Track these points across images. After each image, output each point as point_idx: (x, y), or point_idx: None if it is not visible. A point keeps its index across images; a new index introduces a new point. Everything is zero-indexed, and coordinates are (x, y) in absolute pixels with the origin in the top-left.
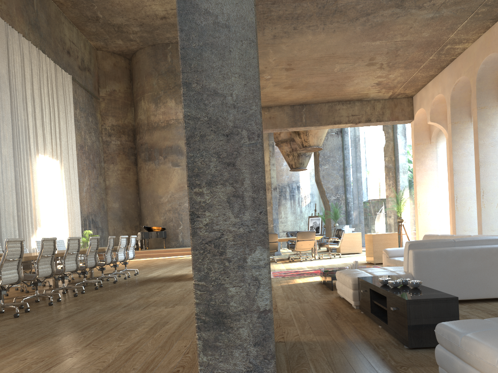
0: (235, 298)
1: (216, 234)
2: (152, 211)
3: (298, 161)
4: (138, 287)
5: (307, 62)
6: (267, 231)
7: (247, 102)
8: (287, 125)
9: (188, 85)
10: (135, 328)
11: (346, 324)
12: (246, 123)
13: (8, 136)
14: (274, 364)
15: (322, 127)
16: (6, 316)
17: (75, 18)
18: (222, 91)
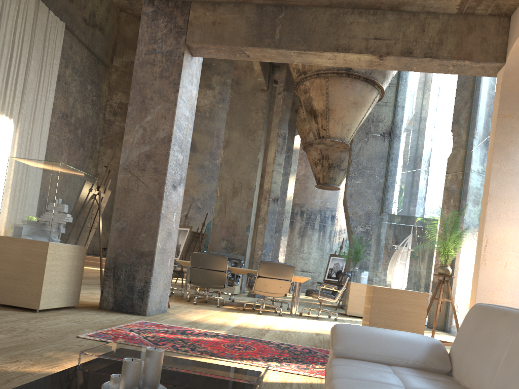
0: None
1: None
2: None
3: (328, 174)
4: None
5: None
6: None
7: None
8: (243, 41)
9: None
10: None
11: None
12: None
13: None
14: None
15: (314, 59)
16: None
17: None
18: None
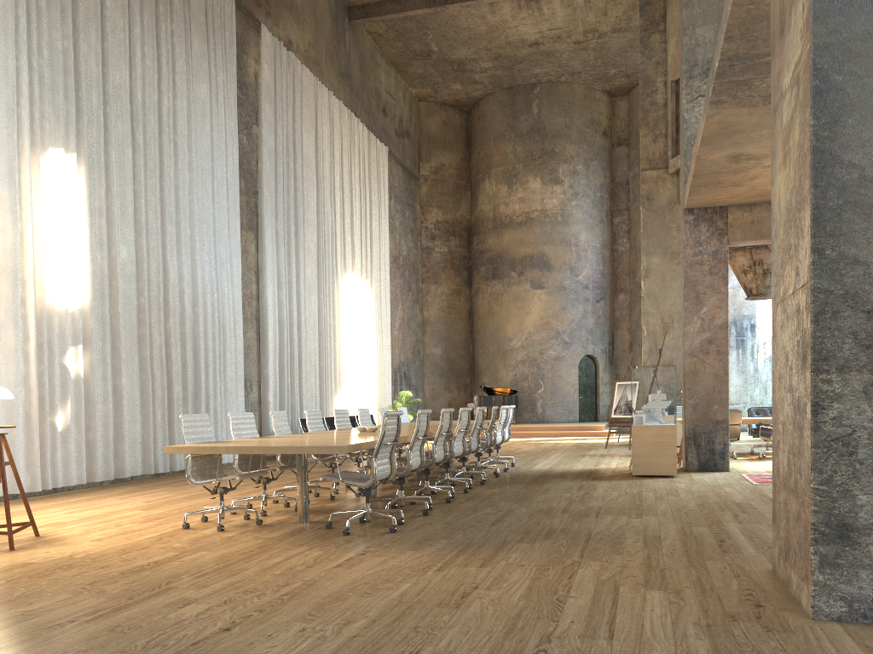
0: (866, 509)
1: (845, 430)
2: (495, 362)
3: (763, 283)
4: (544, 485)
5: None
6: None
7: None
8: None
9: (820, 251)
10: (620, 541)
11: None
12: None
13: (312, 247)
14: None
15: None
16: (408, 513)
17: (395, 55)
18: (864, 259)
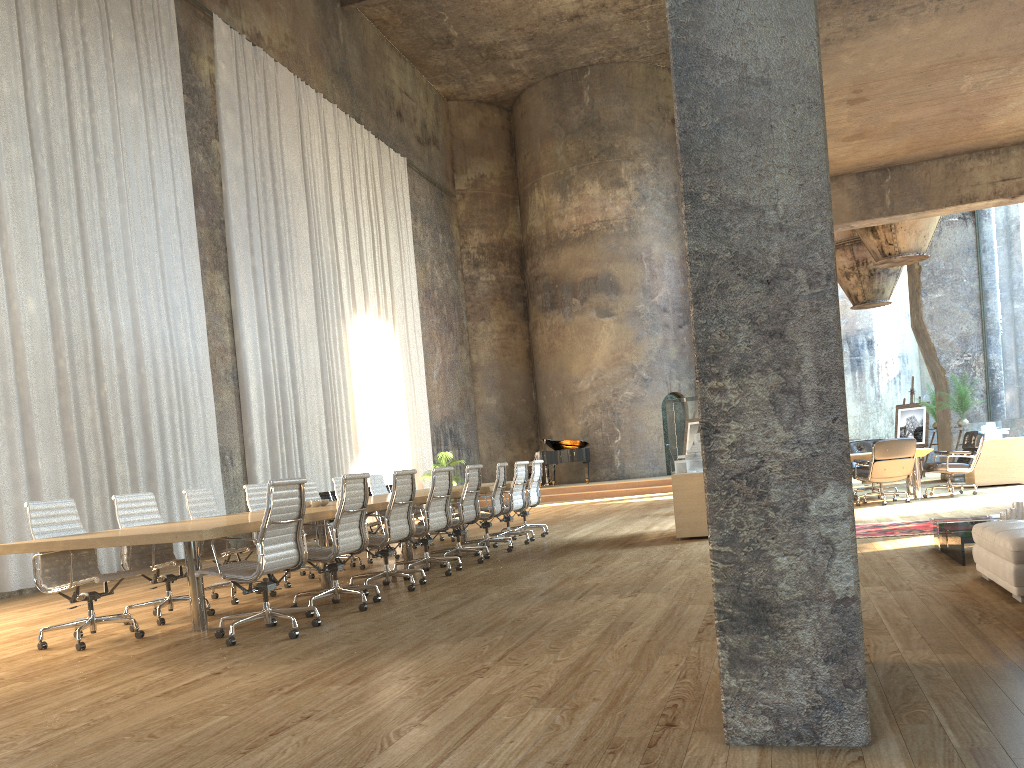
0: (788, 577)
1: (750, 461)
2: (561, 409)
3: (870, 287)
4: (556, 558)
5: (897, 82)
6: (848, 454)
7: (805, 217)
8: (849, 217)
9: (694, 197)
10: (574, 632)
11: (1003, 633)
12: (804, 256)
13: (306, 285)
14: (864, 697)
15: (931, 214)
16: (346, 608)
17: (408, 46)
18: (756, 202)
